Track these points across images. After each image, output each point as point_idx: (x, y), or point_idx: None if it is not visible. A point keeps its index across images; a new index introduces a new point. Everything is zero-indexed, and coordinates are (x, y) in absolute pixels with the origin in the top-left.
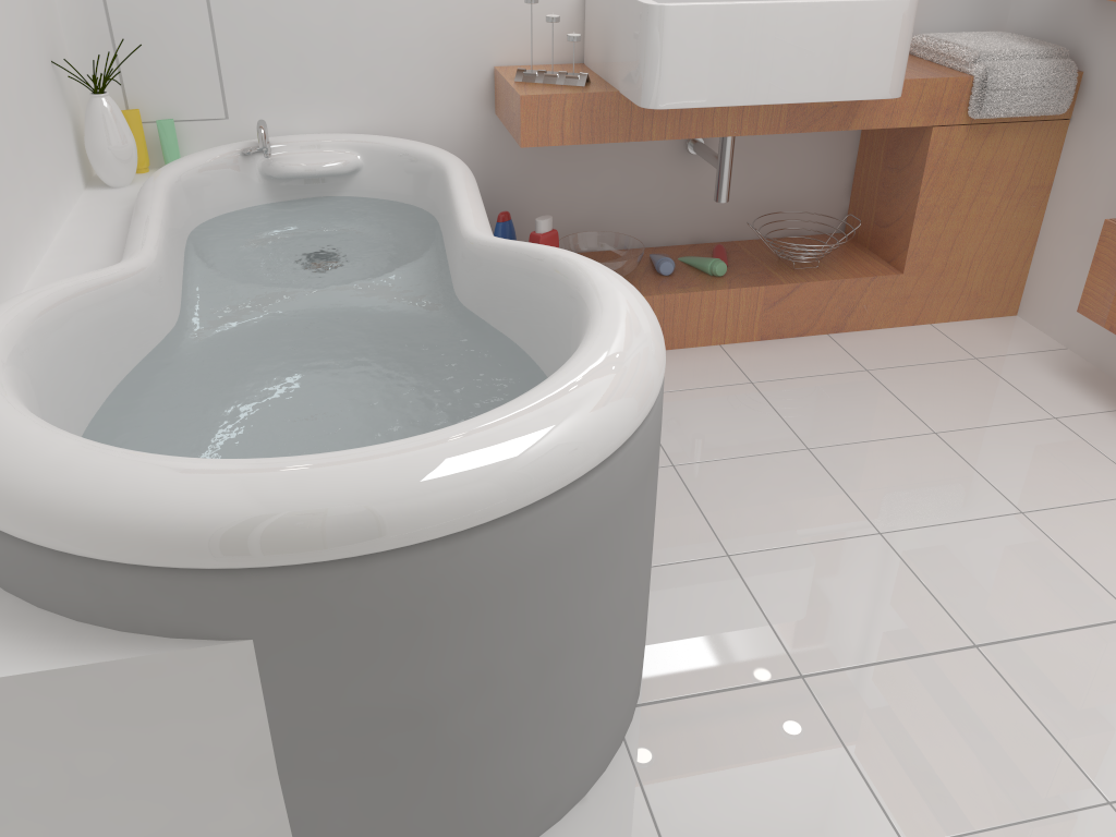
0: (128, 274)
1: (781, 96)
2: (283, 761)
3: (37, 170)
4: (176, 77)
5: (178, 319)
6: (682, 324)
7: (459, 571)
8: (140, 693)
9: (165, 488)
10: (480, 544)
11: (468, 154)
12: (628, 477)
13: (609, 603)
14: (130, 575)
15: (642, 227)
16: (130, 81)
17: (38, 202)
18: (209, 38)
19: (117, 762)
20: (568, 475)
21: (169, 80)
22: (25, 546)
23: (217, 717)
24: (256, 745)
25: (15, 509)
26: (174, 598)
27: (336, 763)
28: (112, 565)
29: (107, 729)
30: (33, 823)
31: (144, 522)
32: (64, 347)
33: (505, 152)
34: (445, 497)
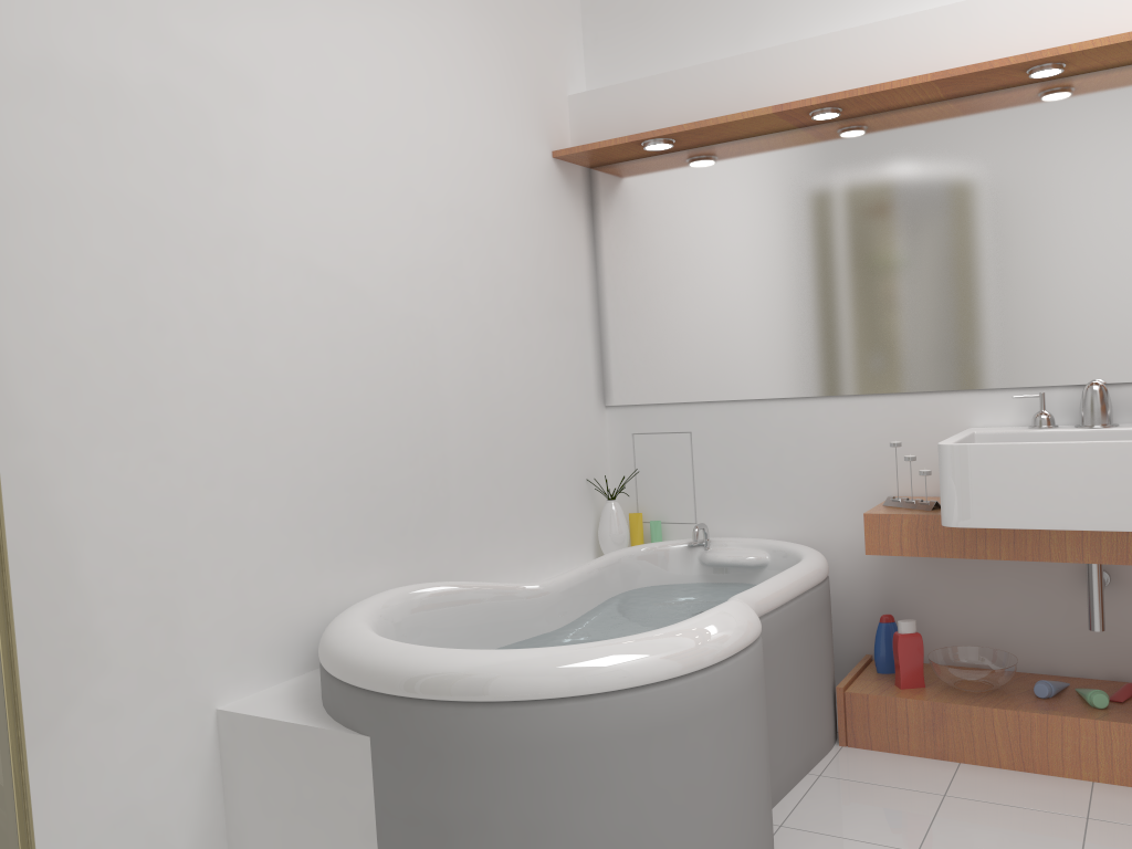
0: (519, 589)
1: (1079, 523)
2: (379, 831)
3: (541, 537)
4: (667, 494)
5: (556, 629)
6: (1043, 747)
7: (462, 728)
8: (326, 753)
9: (361, 644)
10: (475, 714)
11: (871, 564)
12: (612, 722)
13: (599, 821)
14: (338, 685)
15: (1048, 653)
16: (641, 495)
17: (534, 554)
18: (689, 469)
19: (315, 795)
20: (539, 691)
21: (663, 495)
22: (322, 668)
23: (354, 784)
24: (368, 813)
25: (322, 647)
26: (347, 702)
27: (400, 844)
28: (336, 679)
29: (313, 771)
30: (282, 820)
31: (345, 656)
32: (452, 614)
33: (903, 566)
34: (457, 676)
